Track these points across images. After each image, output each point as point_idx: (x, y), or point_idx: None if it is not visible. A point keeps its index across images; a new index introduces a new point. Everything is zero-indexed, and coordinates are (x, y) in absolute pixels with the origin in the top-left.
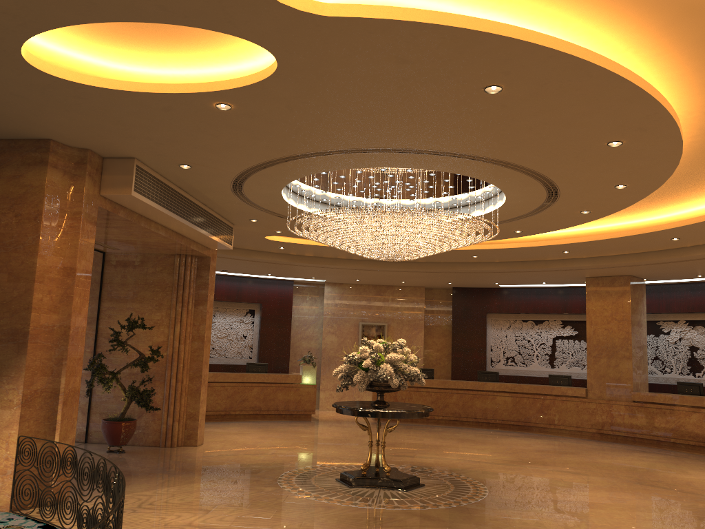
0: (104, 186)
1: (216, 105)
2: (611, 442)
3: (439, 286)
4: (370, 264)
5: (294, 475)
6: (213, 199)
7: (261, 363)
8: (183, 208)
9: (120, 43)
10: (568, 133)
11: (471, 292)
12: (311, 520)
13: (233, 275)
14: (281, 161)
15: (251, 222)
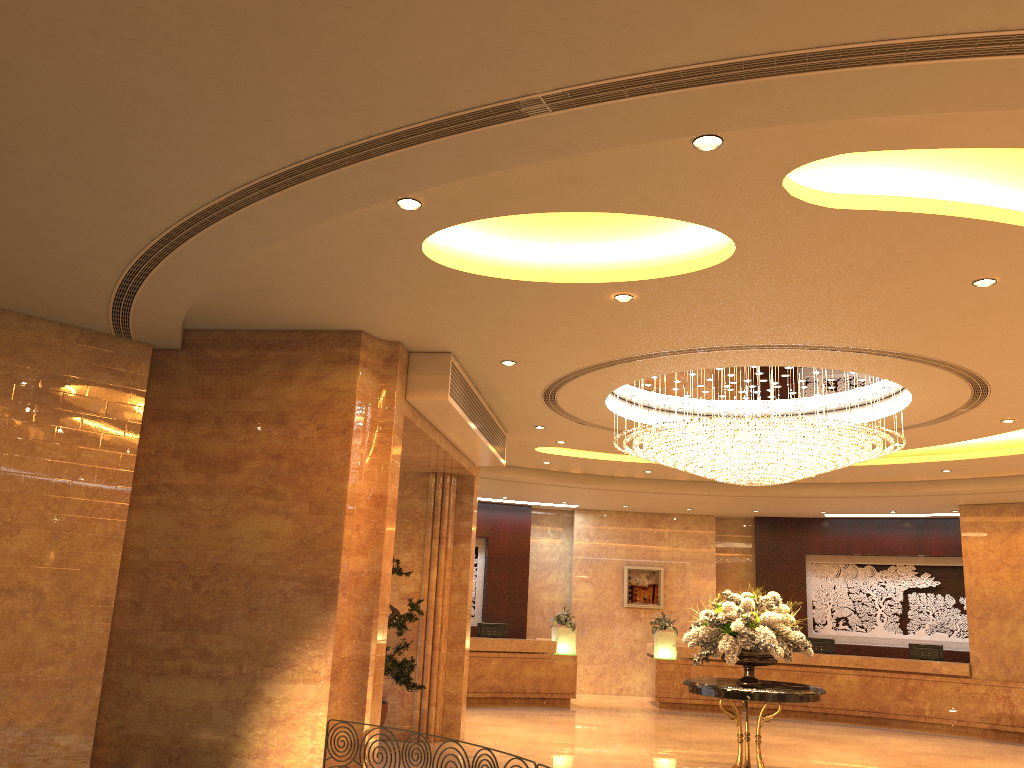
0: (412, 388)
1: (614, 296)
2: (1016, 743)
3: (736, 515)
4: (658, 485)
5: None
6: (507, 401)
7: (497, 623)
8: (476, 413)
9: (516, 223)
10: None
11: (781, 523)
12: None
13: None
14: (641, 357)
15: (533, 430)
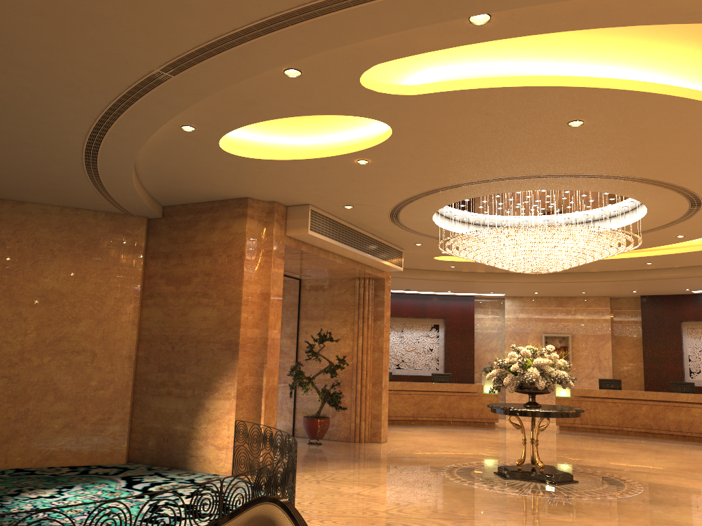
0: (288, 228)
1: (357, 161)
2: None
3: (625, 295)
4: (541, 277)
5: (457, 467)
6: (378, 229)
7: (444, 373)
8: (353, 239)
9: (285, 126)
10: (671, 147)
11: (661, 300)
12: (457, 498)
13: (416, 293)
14: (422, 195)
15: (417, 246)
